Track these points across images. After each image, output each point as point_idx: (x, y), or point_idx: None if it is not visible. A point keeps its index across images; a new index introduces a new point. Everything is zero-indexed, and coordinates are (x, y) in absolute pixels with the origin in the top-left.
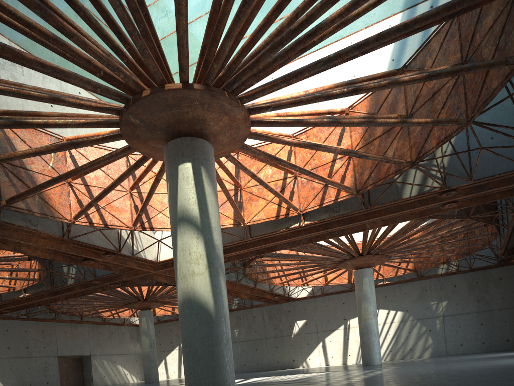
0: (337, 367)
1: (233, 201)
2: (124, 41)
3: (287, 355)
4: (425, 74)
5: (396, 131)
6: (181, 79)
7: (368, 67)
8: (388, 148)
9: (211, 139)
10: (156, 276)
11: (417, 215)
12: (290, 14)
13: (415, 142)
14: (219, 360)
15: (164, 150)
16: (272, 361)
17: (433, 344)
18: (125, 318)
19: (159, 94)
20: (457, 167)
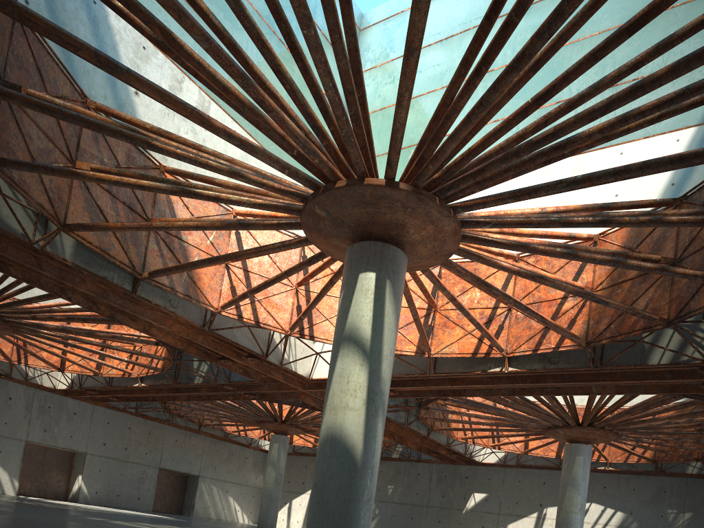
0: None
1: (420, 324)
2: (329, 122)
3: None
4: (701, 217)
5: (656, 276)
6: (386, 174)
7: (637, 188)
8: (640, 296)
9: (406, 249)
10: (304, 395)
11: (666, 390)
12: (538, 119)
13: (678, 296)
14: (353, 521)
15: (347, 252)
16: None
17: None
18: (253, 439)
19: (356, 188)
20: None
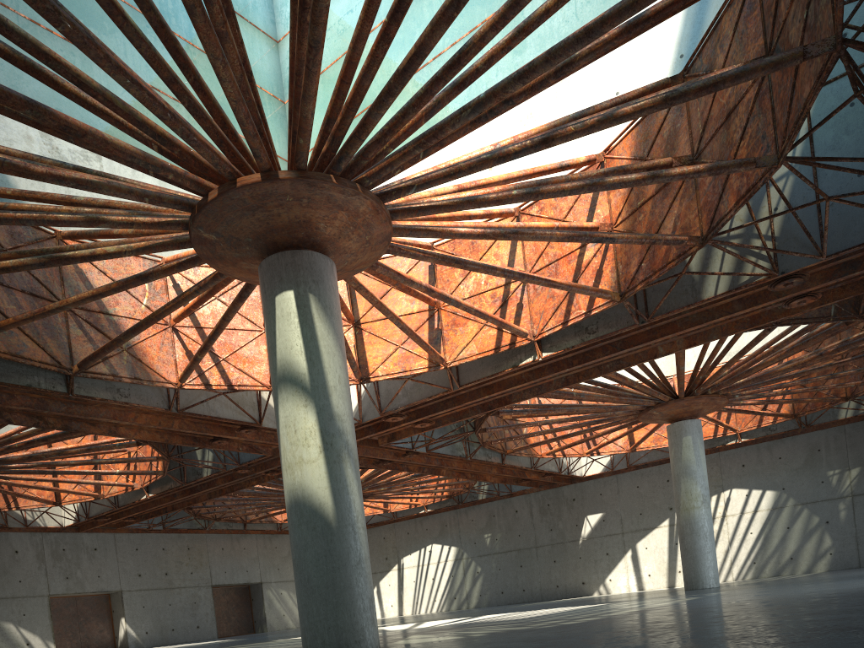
0: (643, 594)
1: (412, 332)
2: None
3: (573, 574)
4: (660, 97)
5: (677, 185)
6: (258, 167)
7: (640, 75)
8: (665, 216)
9: (328, 249)
10: None
11: (747, 324)
12: None
13: (706, 203)
14: (344, 592)
15: (258, 274)
16: (548, 585)
17: (833, 548)
18: None
19: (231, 194)
20: (797, 235)
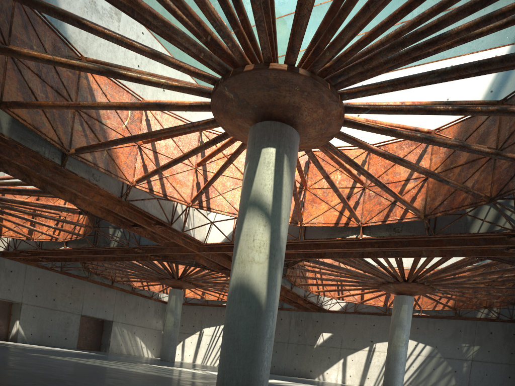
0: None
1: (298, 198)
2: (239, 11)
3: (306, 364)
4: None
5: (481, 163)
6: (288, 60)
7: (464, 93)
8: (468, 179)
9: (299, 130)
10: (198, 257)
11: (478, 253)
12: (414, 18)
13: (498, 179)
14: (259, 354)
15: (251, 130)
16: (289, 367)
17: None
18: (154, 293)
19: (262, 72)
20: None
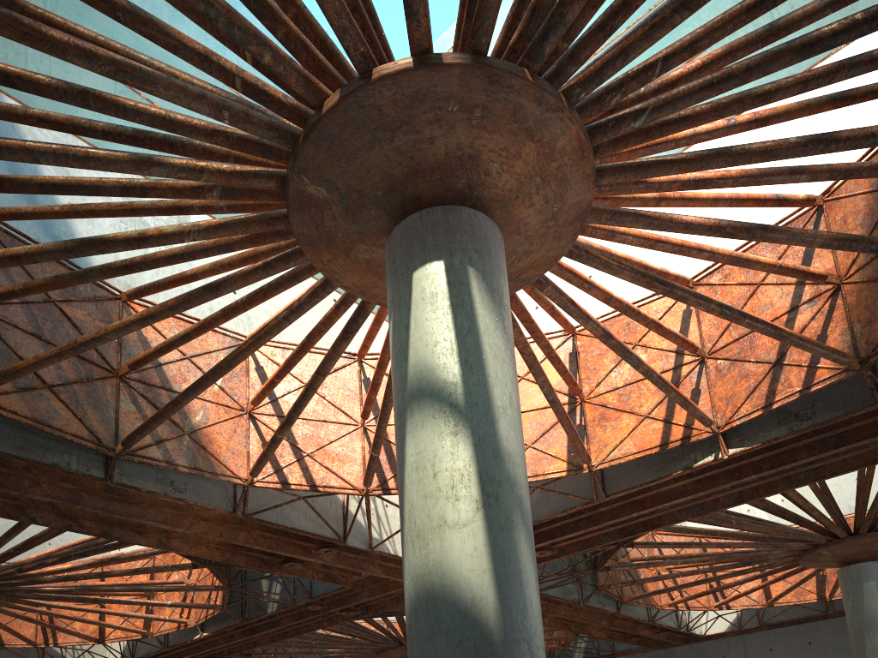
0: None
1: (563, 410)
2: None
3: None
4: None
5: None
6: (411, 45)
7: (862, 113)
8: None
9: (496, 218)
10: None
11: None
12: None
13: None
14: None
15: (386, 253)
16: None
17: None
18: None
19: (361, 96)
20: None
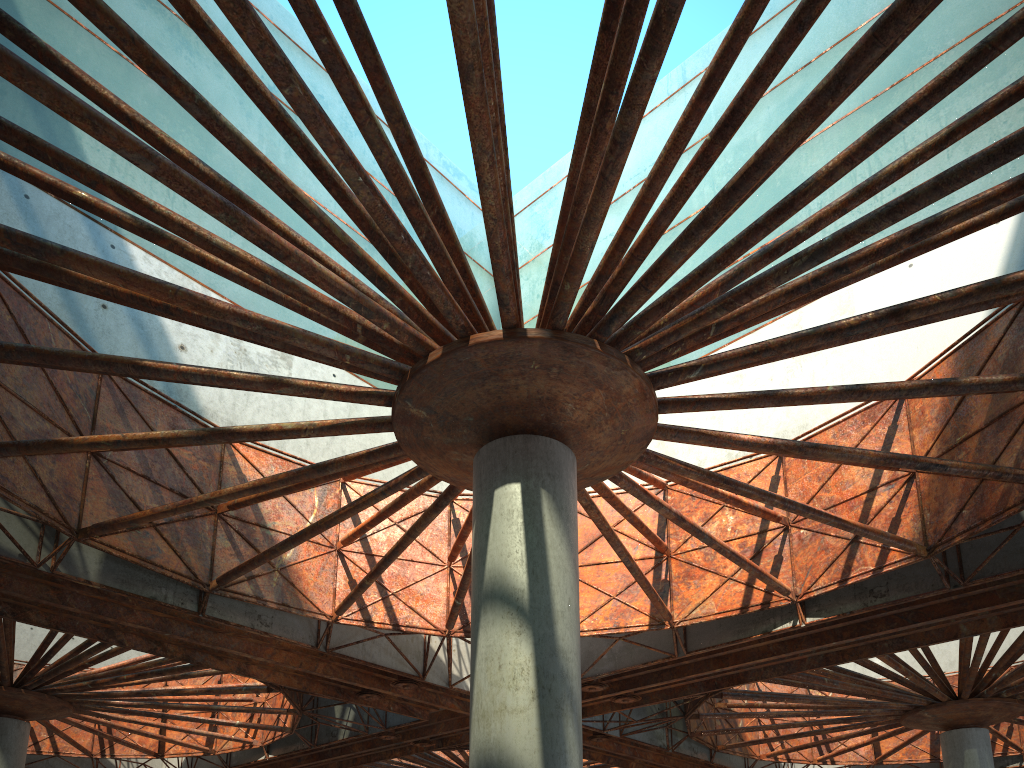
0: None
1: (641, 575)
2: (401, 269)
3: None
4: None
5: (1021, 415)
6: (502, 321)
7: None
8: (1001, 452)
9: (570, 440)
10: None
11: None
12: None
13: None
14: None
15: (474, 464)
16: None
17: None
18: None
19: (459, 355)
20: None
